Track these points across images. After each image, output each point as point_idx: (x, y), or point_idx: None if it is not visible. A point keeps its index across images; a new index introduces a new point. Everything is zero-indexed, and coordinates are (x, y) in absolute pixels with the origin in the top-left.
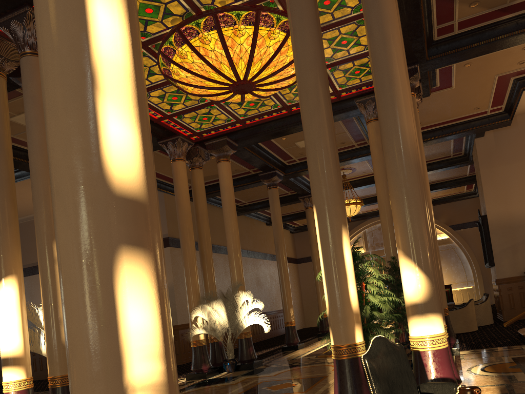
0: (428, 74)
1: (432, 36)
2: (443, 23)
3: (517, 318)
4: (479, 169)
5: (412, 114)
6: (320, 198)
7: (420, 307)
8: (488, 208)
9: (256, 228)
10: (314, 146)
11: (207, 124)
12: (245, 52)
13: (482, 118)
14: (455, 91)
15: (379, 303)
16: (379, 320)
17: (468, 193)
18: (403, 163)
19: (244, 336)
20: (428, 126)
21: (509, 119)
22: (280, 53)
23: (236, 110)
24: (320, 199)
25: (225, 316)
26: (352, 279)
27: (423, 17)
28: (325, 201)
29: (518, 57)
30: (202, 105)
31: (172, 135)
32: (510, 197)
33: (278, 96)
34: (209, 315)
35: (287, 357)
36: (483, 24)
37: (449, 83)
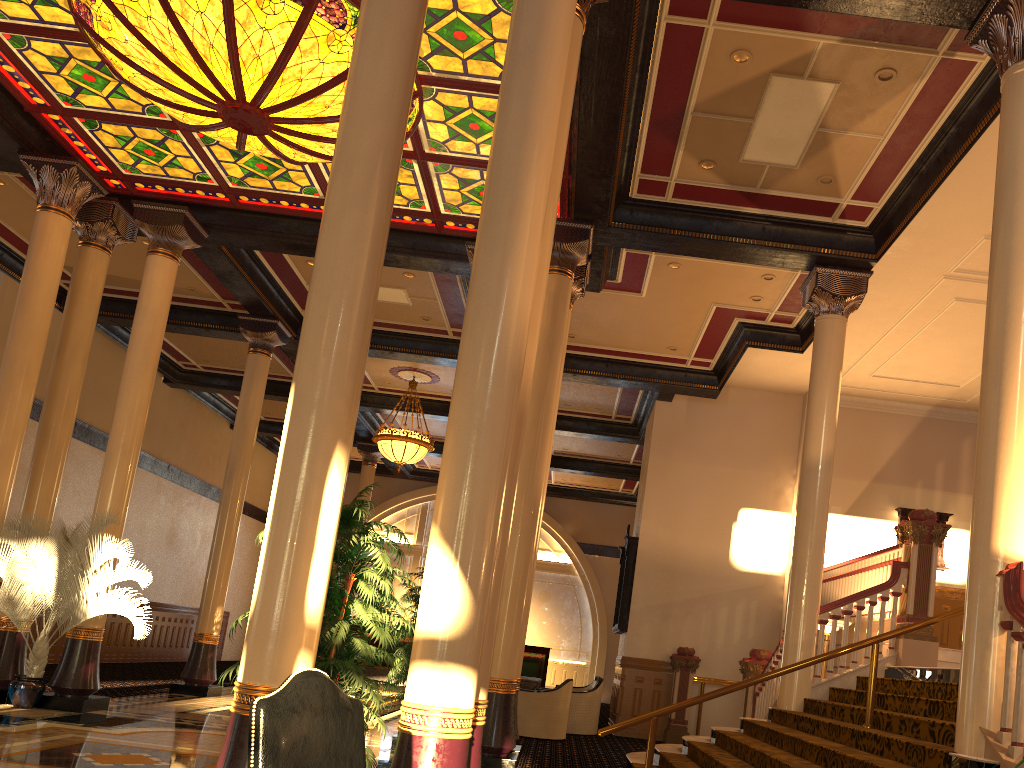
0: (607, 253)
1: (629, 187)
2: (652, 174)
3: (624, 726)
4: (648, 454)
5: (535, 281)
6: (310, 372)
7: (440, 646)
8: (645, 526)
9: (206, 426)
10: (330, 268)
11: (151, 167)
12: (270, 49)
13: (676, 369)
14: (644, 302)
15: (371, 624)
16: (361, 659)
17: (625, 496)
18: (491, 364)
19: (83, 636)
20: (587, 348)
21: (717, 387)
22: (343, 85)
23: (224, 164)
24: (310, 376)
25: (52, 580)
26: (326, 556)
27: (620, 145)
28: (319, 383)
29: (753, 287)
30: (151, 122)
31: (62, 155)
32: (684, 520)
33: (321, 173)
34: (12, 566)
35: (174, 706)
36: (714, 206)
37: (638, 284)
